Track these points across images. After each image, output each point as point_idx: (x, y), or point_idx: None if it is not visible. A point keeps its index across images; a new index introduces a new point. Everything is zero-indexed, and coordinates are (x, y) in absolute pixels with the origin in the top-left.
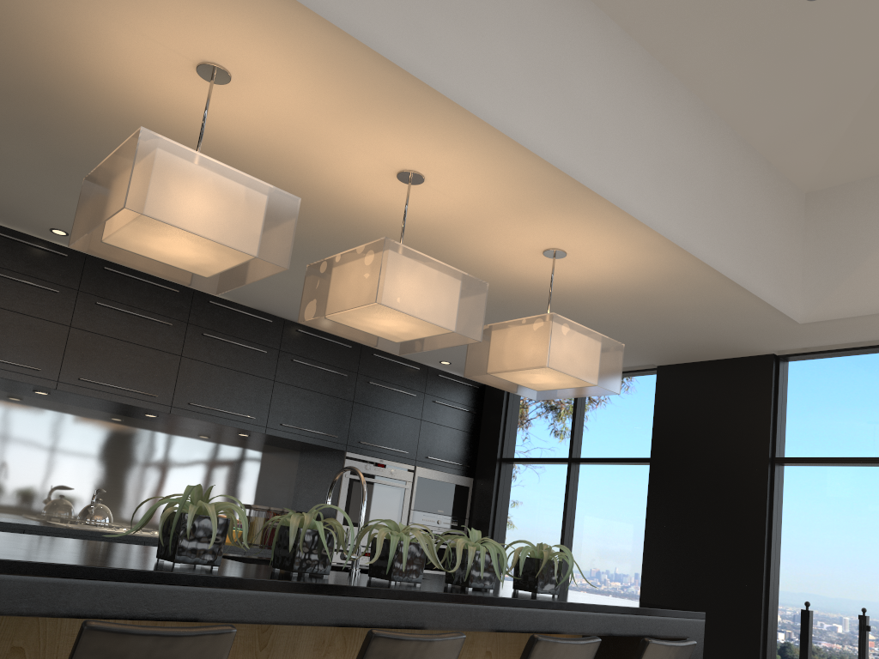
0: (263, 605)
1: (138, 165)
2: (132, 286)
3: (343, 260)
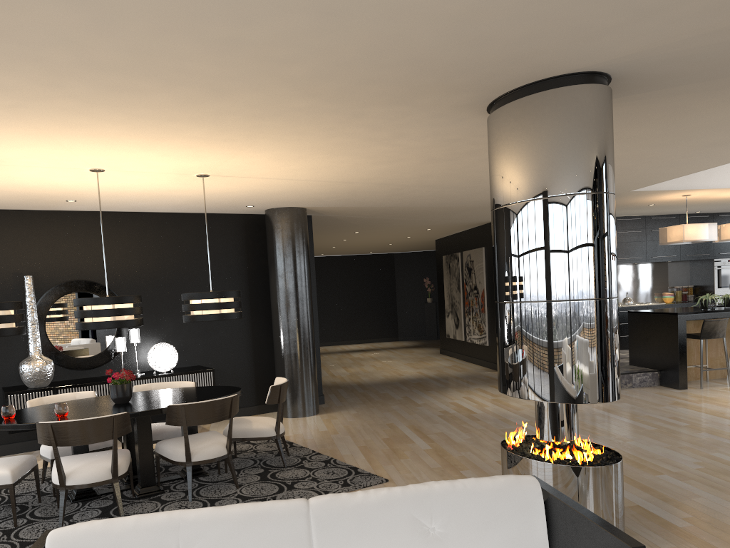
0: (729, 314)
1: (683, 232)
2: (625, 222)
3: (725, 226)
